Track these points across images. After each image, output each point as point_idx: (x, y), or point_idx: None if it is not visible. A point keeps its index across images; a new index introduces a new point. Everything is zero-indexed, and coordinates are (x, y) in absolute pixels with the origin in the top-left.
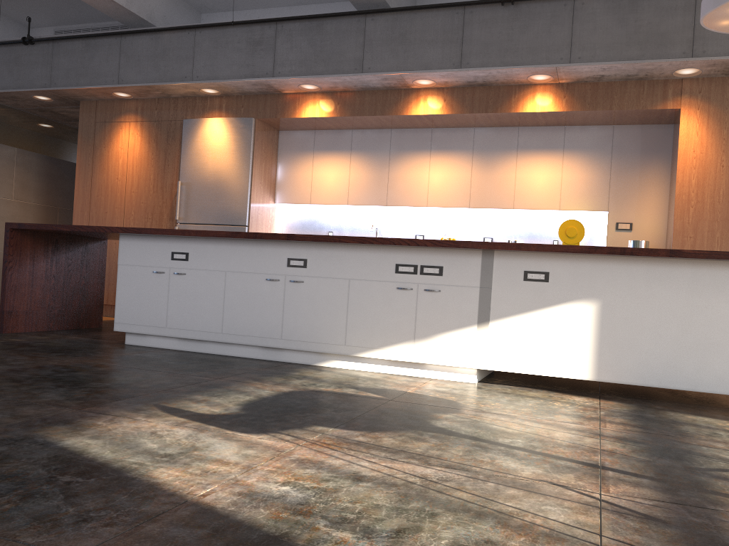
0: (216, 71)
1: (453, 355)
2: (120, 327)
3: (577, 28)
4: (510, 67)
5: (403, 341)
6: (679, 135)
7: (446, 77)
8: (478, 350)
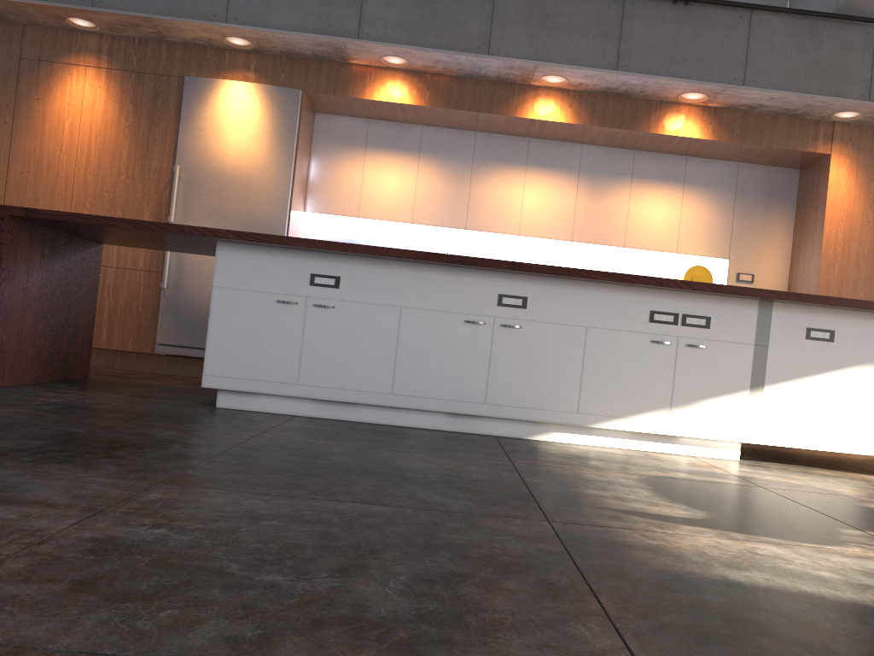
0: (268, 16)
1: (718, 427)
2: (214, 382)
3: (754, 46)
4: (677, 79)
5: (656, 409)
6: (828, 183)
7: (588, 78)
8: (750, 421)
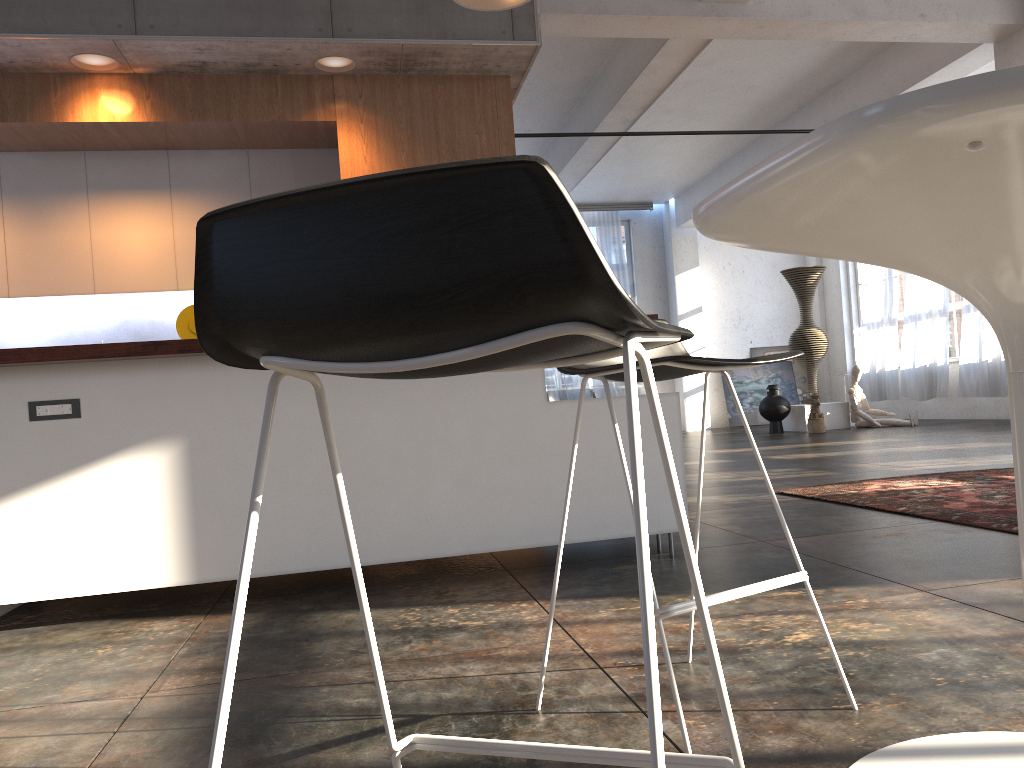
0: None
1: None
2: None
3: None
4: (25, 35)
5: None
6: (340, 162)
7: None
8: None
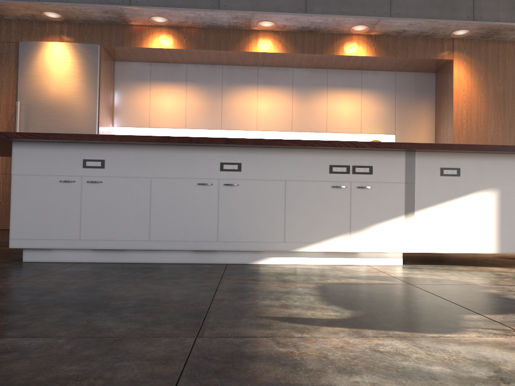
0: None
1: (385, 243)
2: (18, 243)
3: None
4: (346, 16)
5: (340, 234)
6: (453, 78)
7: (288, 21)
8: (407, 237)
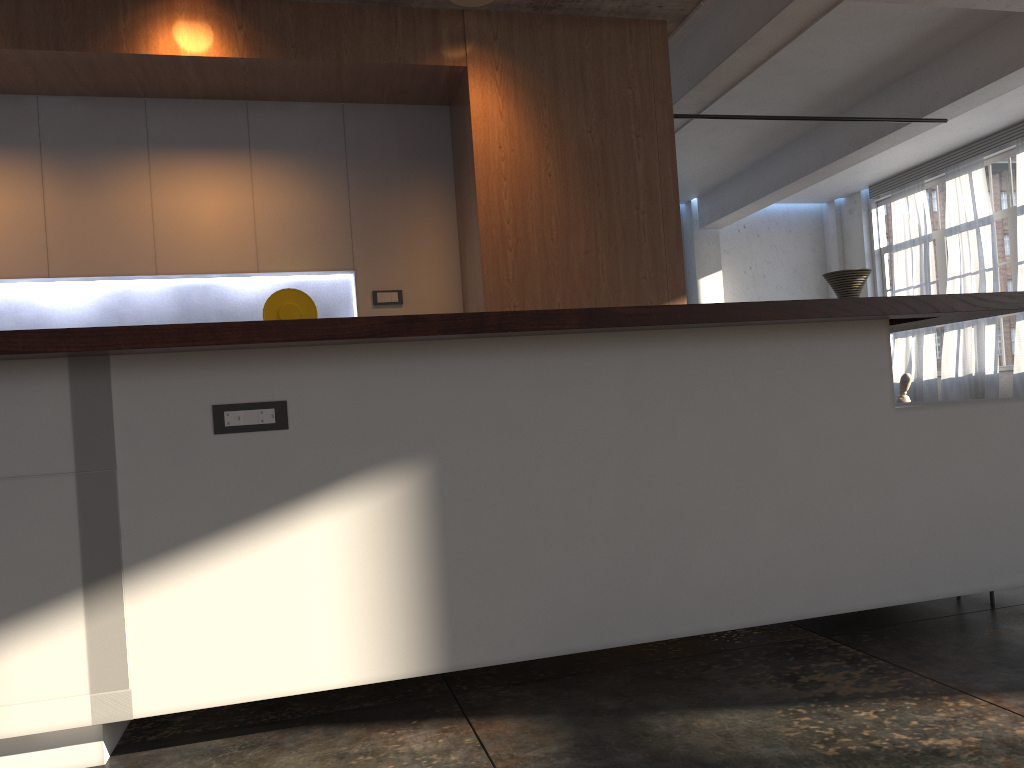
0: None
1: (12, 703)
2: None
3: None
4: None
5: None
6: (472, 116)
7: None
8: (100, 668)
